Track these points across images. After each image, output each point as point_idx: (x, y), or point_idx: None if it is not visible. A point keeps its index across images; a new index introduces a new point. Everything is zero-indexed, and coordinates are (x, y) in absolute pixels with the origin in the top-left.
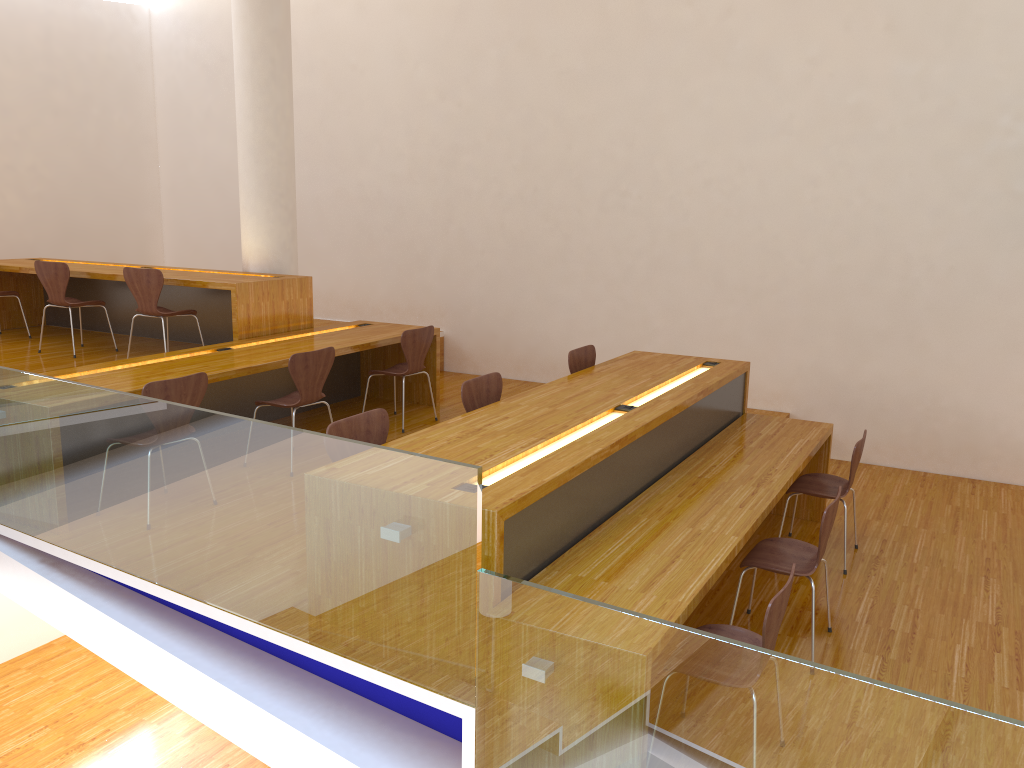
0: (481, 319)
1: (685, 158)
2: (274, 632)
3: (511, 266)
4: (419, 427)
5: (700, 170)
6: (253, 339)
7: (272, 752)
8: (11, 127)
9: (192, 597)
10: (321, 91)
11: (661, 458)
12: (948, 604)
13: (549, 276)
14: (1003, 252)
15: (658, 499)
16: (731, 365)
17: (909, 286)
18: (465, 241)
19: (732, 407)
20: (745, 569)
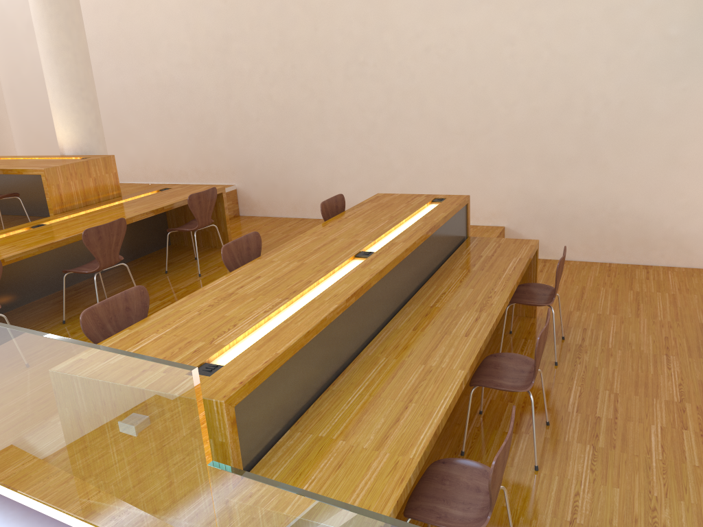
0: (263, 173)
1: (408, 30)
2: (51, 508)
3: (281, 129)
4: (214, 270)
5: (420, 39)
6: (66, 213)
7: None
8: None
9: None
10: None
11: (398, 294)
12: (640, 385)
13: (311, 135)
14: (662, 86)
15: (396, 335)
16: (454, 200)
17: (590, 119)
18: (243, 112)
19: (458, 234)
20: (474, 387)
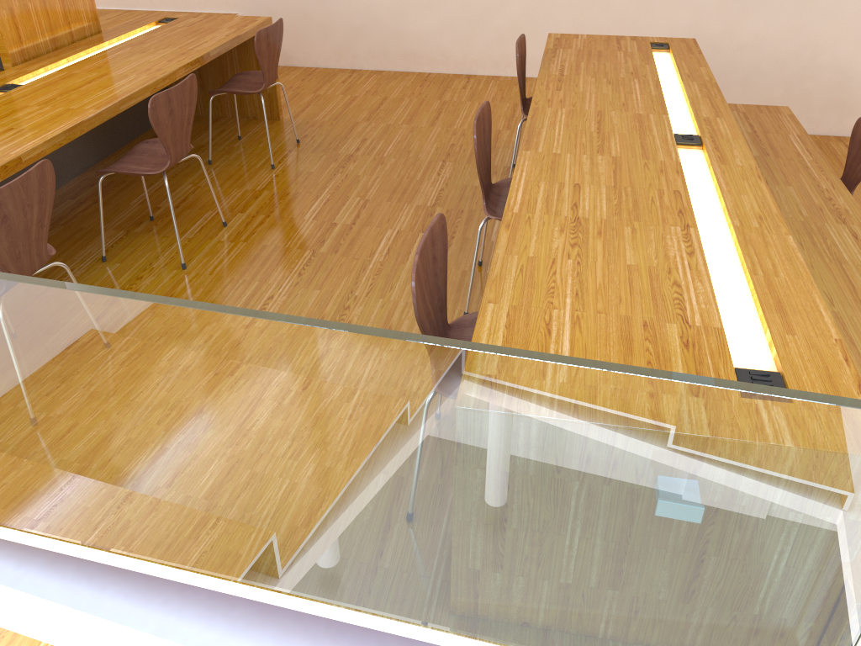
0: None
1: None
2: (392, 622)
3: None
4: (286, 157)
5: None
6: (35, 63)
7: None
8: None
9: (208, 574)
10: None
11: None
12: None
13: None
14: None
15: None
16: (686, 46)
17: None
18: None
19: None
20: None
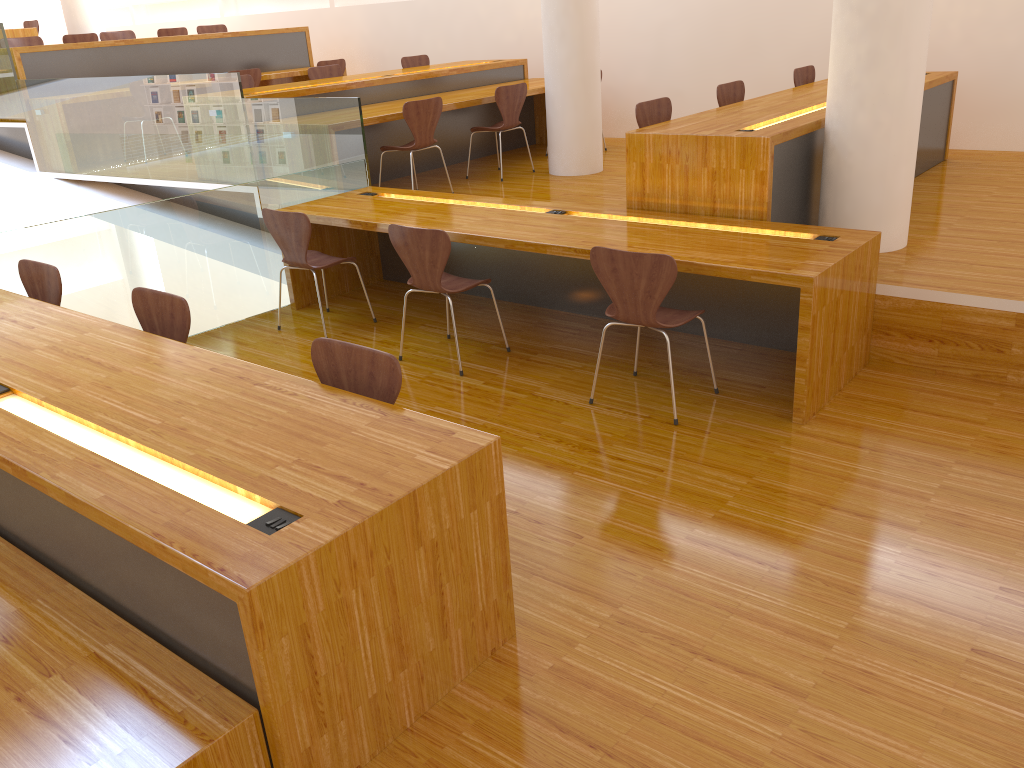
0: None
1: None
2: None
3: None
4: (627, 413)
5: None
6: (628, 211)
7: None
8: None
9: None
10: None
11: None
12: None
13: None
14: None
15: None
16: (215, 542)
17: None
18: None
19: (182, 625)
20: None
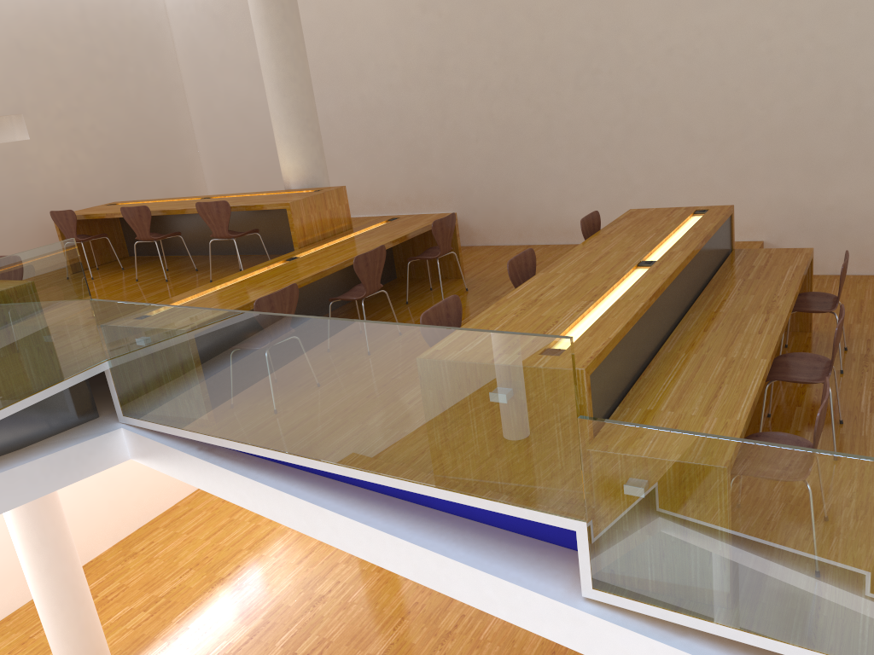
0: (483, 198)
1: (647, 31)
2: (407, 482)
3: (503, 149)
4: None
5: (662, 40)
6: (310, 246)
7: (418, 572)
8: (70, 96)
9: (333, 463)
10: (317, 21)
11: (681, 301)
12: None
13: (538, 153)
14: None
15: (688, 336)
16: (719, 210)
17: (862, 116)
18: (460, 133)
19: (724, 246)
20: (768, 383)
